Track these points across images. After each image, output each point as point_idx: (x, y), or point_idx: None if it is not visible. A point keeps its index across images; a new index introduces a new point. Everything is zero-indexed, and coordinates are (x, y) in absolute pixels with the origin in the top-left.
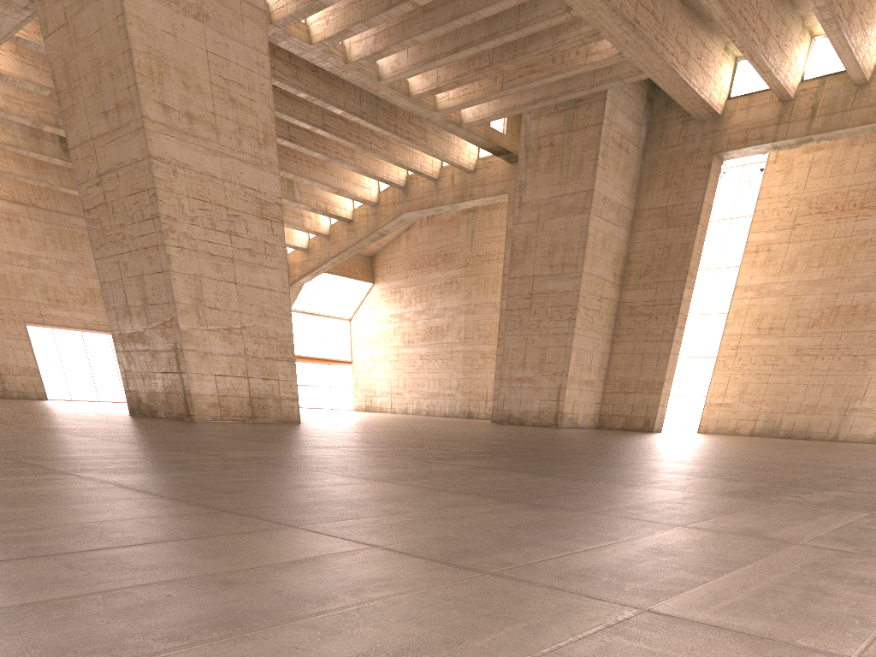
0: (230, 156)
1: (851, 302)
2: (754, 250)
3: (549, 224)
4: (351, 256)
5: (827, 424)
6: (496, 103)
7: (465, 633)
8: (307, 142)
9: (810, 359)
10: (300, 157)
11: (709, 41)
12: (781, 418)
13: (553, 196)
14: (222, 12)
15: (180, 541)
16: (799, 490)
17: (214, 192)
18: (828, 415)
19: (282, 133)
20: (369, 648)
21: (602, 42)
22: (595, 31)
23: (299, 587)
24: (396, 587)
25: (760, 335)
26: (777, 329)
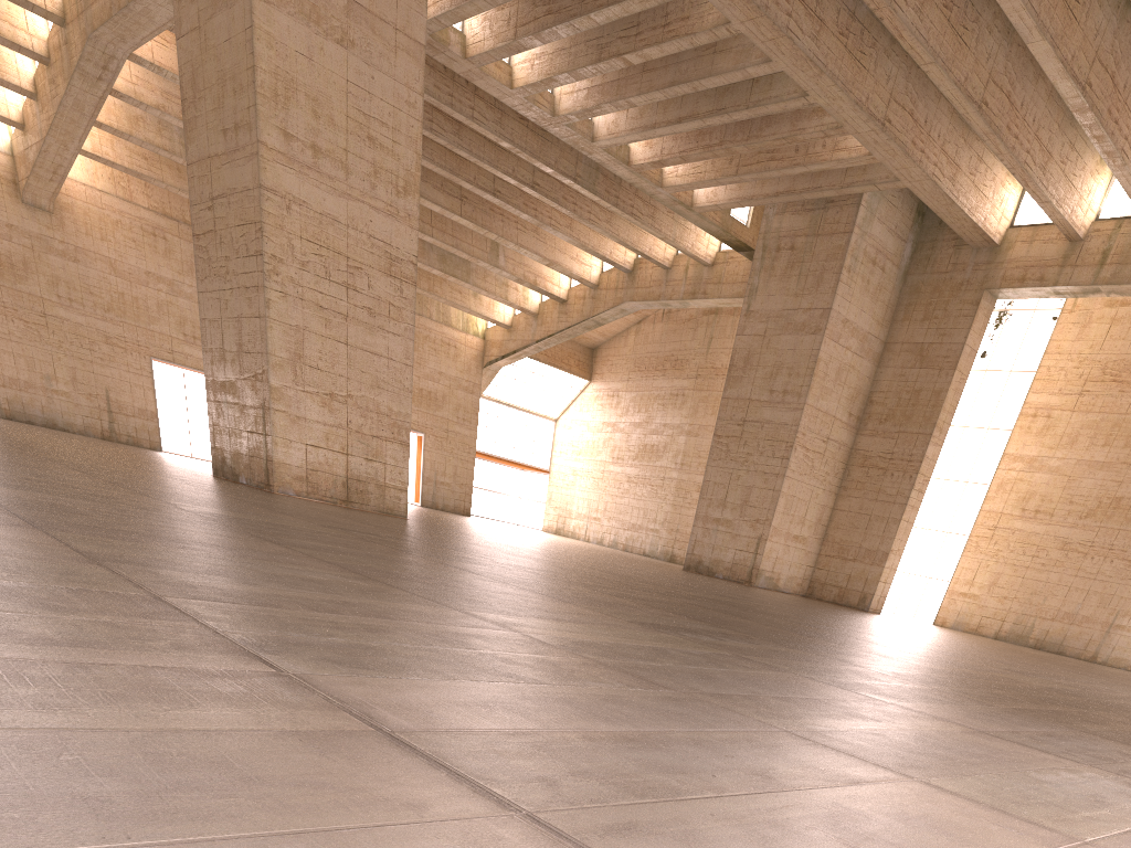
0: (360, 200)
1: None
2: (1031, 413)
3: (776, 341)
4: (559, 343)
5: (1086, 640)
6: (734, 189)
7: None
8: (515, 200)
9: (1077, 557)
10: (508, 216)
11: (989, 155)
12: (1033, 623)
13: (785, 308)
14: (372, 40)
15: None
16: (755, 641)
17: (334, 238)
18: (1089, 628)
19: (485, 184)
20: None
21: (852, 137)
22: (839, 123)
23: None
24: None
25: (1024, 518)
26: (1044, 514)
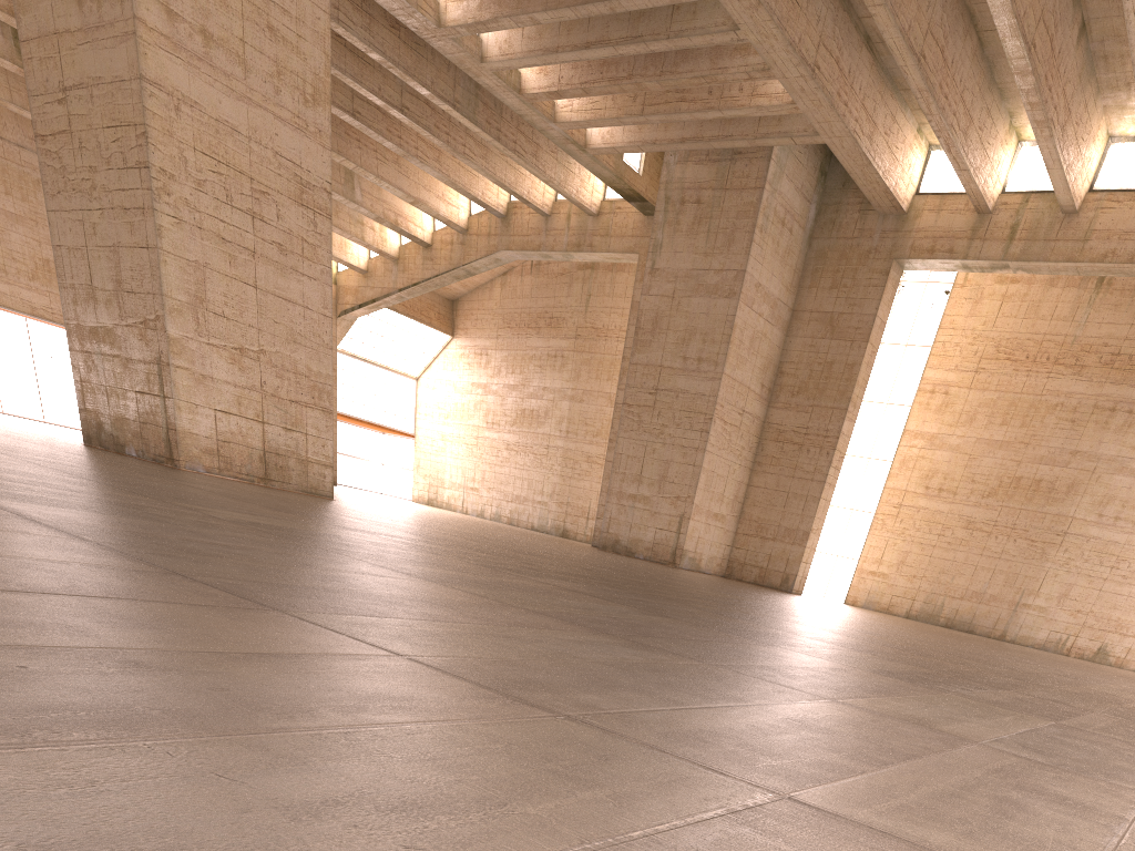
0: (262, 106)
1: (1034, 475)
2: (929, 389)
3: (687, 303)
4: (425, 293)
5: (994, 618)
6: (633, 131)
7: (514, 792)
8: (377, 124)
9: (982, 536)
10: (366, 143)
11: (901, 115)
12: (943, 602)
13: (694, 268)
14: None
15: (84, 598)
16: (969, 684)
17: (234, 152)
18: (996, 607)
19: (343, 103)
20: (347, 793)
21: (773, 83)
22: (766, 65)
23: (259, 689)
24: (417, 712)
25: (928, 496)
26: (947, 492)
